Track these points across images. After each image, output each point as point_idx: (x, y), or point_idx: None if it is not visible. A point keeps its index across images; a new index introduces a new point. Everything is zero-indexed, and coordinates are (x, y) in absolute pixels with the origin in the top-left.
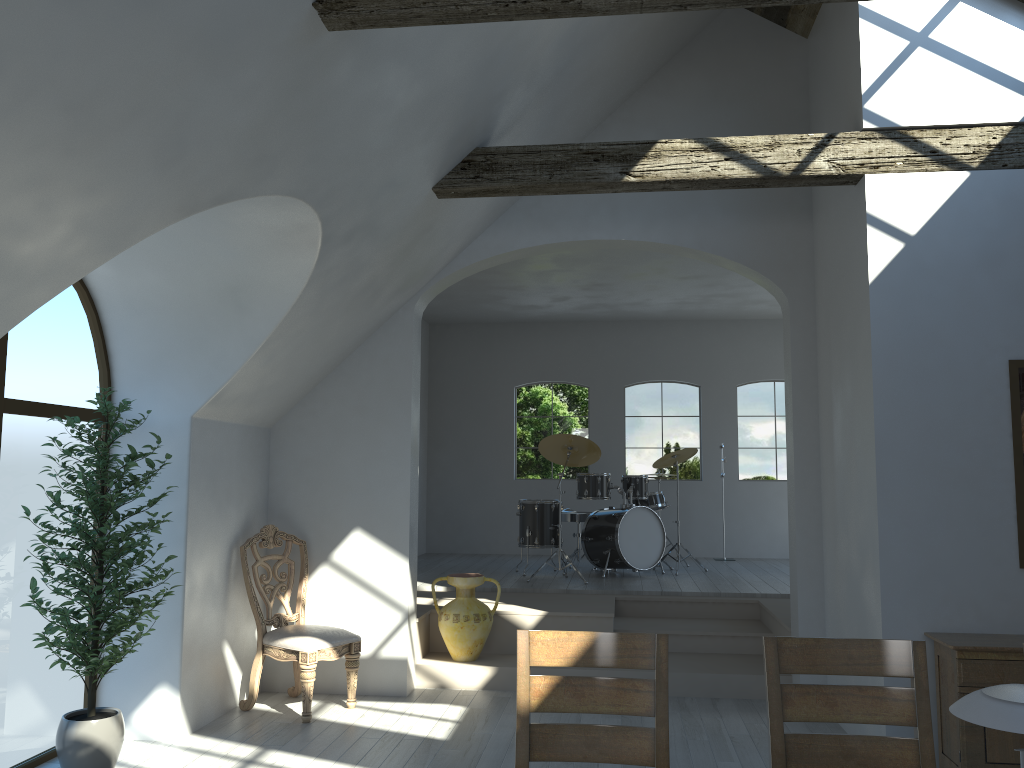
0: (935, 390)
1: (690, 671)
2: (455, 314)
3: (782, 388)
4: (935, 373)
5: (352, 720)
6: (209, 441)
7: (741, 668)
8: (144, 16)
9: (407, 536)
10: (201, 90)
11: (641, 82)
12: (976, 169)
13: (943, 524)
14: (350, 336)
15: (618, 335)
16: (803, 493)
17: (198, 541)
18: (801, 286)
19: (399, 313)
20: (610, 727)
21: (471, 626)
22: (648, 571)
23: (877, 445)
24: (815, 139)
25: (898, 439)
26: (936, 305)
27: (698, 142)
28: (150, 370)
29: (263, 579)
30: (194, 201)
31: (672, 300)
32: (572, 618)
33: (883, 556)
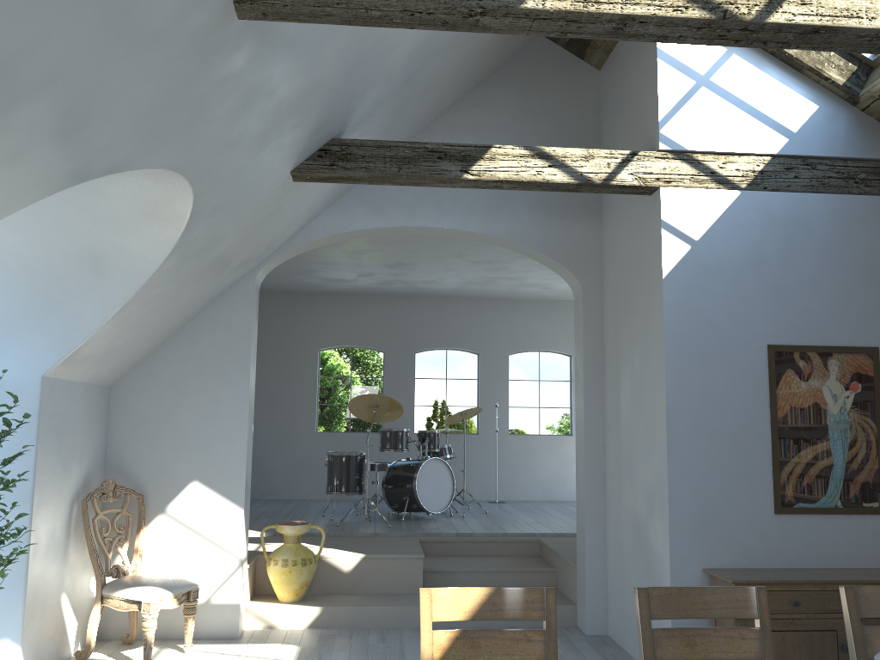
0: (712, 367)
1: None
2: (268, 283)
3: (545, 357)
4: (713, 354)
5: None
6: (57, 399)
7: None
8: None
9: (243, 488)
10: (117, 62)
11: (464, 93)
12: (744, 189)
13: (717, 478)
14: (196, 302)
15: (411, 308)
16: (591, 450)
17: (44, 497)
18: (592, 275)
19: (241, 283)
20: None
21: (299, 570)
22: (438, 514)
23: (668, 412)
24: (621, 155)
25: (684, 407)
26: (714, 298)
27: (527, 149)
28: (0, 329)
29: (103, 532)
30: (88, 169)
31: (462, 280)
32: (387, 560)
33: (671, 505)
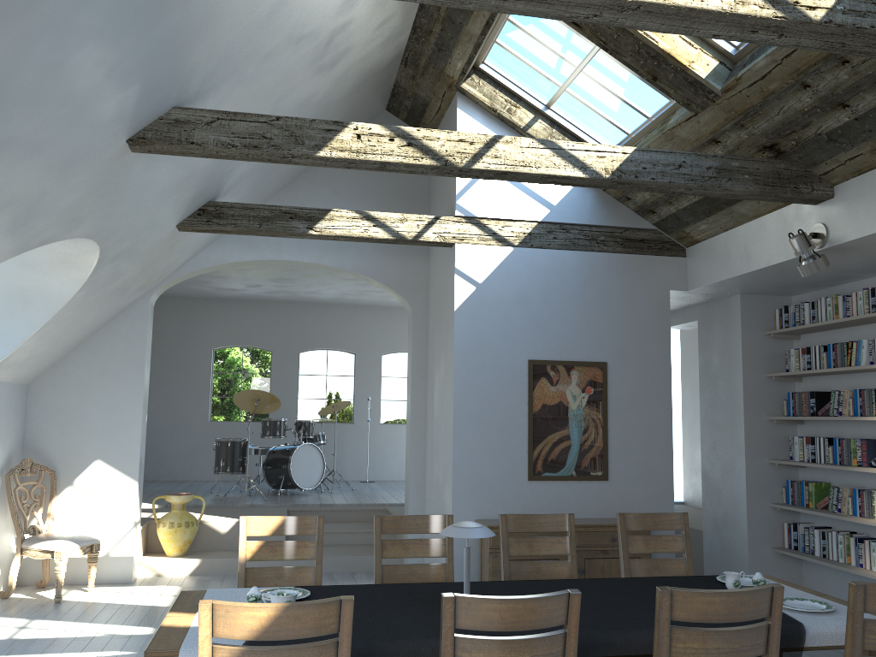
0: (488, 376)
1: (338, 555)
2: (167, 290)
3: None
4: (488, 366)
5: (94, 599)
6: None
7: (371, 552)
8: (32, 157)
9: (138, 466)
10: (51, 188)
11: None
12: (517, 246)
13: (488, 455)
14: (101, 319)
15: (296, 313)
16: (415, 435)
17: None
18: (420, 301)
19: (138, 302)
20: (291, 567)
21: (183, 530)
22: (311, 490)
23: (454, 408)
24: (428, 219)
25: (466, 404)
26: (491, 325)
27: (357, 213)
28: None
29: (22, 499)
30: (26, 245)
31: (338, 292)
32: None
33: (454, 474)
